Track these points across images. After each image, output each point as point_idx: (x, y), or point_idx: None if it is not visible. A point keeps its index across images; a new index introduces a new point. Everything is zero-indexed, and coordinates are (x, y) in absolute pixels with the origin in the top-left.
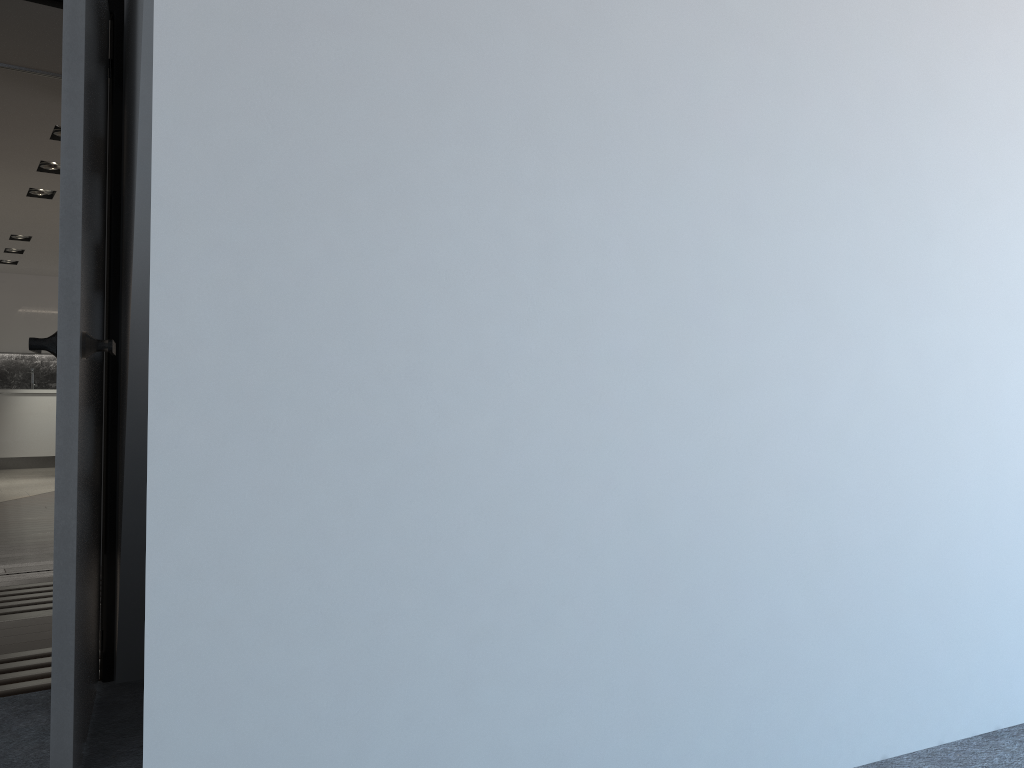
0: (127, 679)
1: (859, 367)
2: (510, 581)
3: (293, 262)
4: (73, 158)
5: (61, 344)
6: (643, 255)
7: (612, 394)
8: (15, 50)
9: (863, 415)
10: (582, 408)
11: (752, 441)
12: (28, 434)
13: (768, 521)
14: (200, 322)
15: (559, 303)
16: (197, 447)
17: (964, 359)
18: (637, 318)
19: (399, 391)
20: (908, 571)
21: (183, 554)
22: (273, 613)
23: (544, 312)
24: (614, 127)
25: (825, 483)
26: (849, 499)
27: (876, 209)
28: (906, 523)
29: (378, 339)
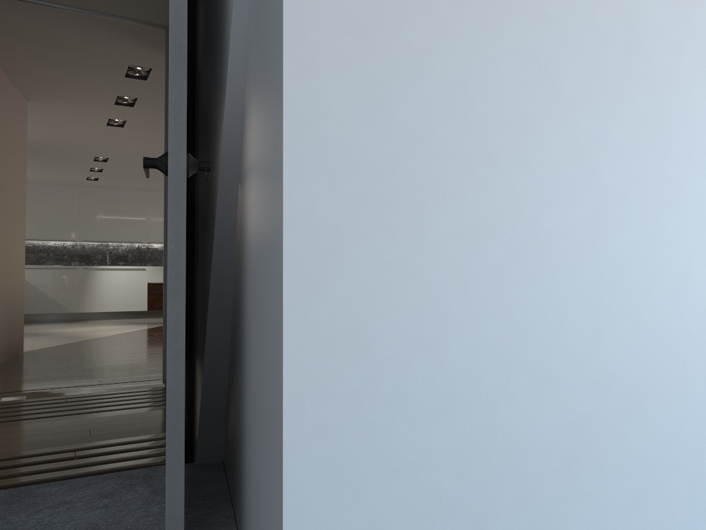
0: (204, 461)
1: None
2: (605, 368)
3: (411, 40)
4: None
5: (171, 159)
6: None
7: (687, 189)
8: None
9: None
10: (662, 201)
11: None
12: (105, 296)
13: None
14: (329, 94)
15: (641, 98)
16: (328, 220)
17: None
18: None
19: (506, 175)
20: None
21: (317, 328)
22: (399, 391)
23: (628, 106)
24: None
25: None
26: None
27: None
28: None
29: (486, 122)
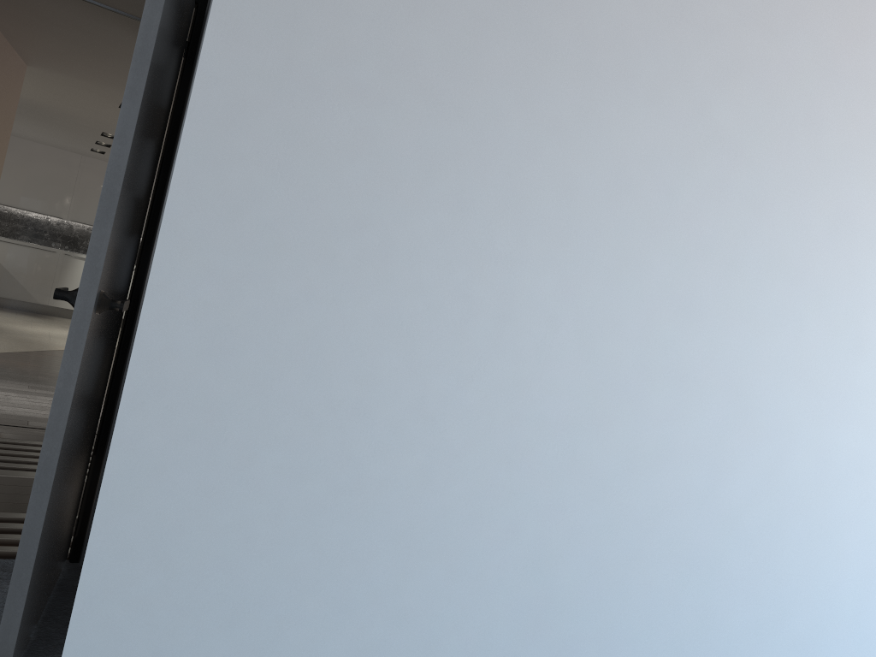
0: None
1: (766, 462)
2: (406, 605)
3: (274, 296)
4: (123, 145)
5: (79, 301)
6: (589, 333)
7: (534, 453)
8: (125, 1)
9: (760, 505)
10: (504, 461)
11: (653, 513)
12: None
13: (652, 587)
14: (181, 337)
15: (503, 365)
16: (155, 445)
17: (865, 468)
18: (571, 389)
19: (343, 422)
20: (772, 652)
21: (122, 537)
22: (190, 600)
23: (488, 371)
24: (587, 216)
25: (712, 561)
26: (731, 579)
27: (812, 322)
28: (779, 608)
29: (334, 374)
